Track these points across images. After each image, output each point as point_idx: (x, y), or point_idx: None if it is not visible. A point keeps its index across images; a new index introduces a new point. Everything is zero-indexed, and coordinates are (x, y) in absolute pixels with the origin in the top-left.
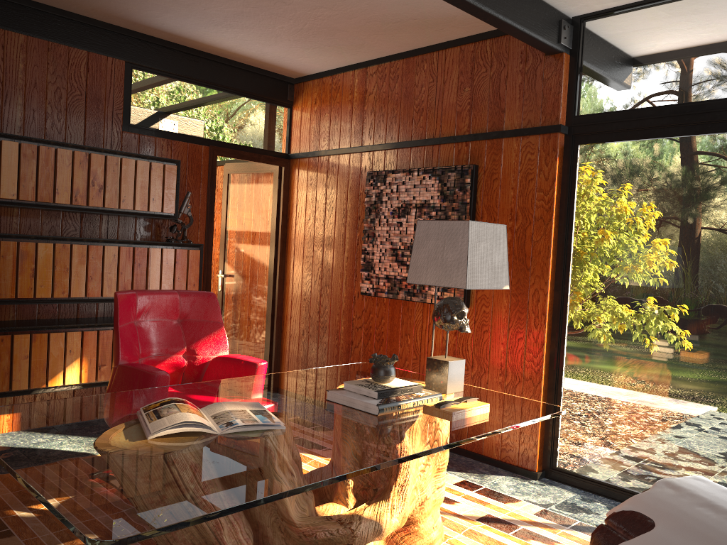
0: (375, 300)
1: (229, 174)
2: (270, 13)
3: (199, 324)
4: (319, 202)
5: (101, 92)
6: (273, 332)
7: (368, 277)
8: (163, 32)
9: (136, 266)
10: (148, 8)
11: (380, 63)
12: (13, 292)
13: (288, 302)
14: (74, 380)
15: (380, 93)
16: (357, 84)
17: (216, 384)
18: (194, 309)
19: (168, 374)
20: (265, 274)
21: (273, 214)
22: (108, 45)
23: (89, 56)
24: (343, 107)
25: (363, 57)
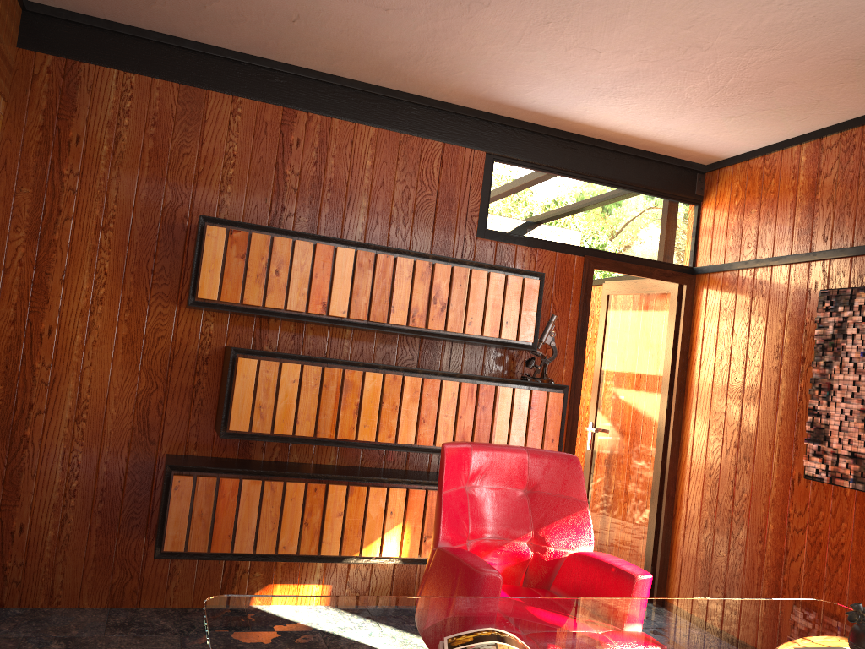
0: (830, 490)
1: (609, 295)
2: (678, 68)
3: (553, 500)
4: (737, 335)
5: (455, 190)
6: (660, 517)
7: (817, 452)
8: (533, 114)
9: (479, 409)
10: (515, 81)
11: (845, 129)
12: (332, 431)
13: (684, 476)
14: (392, 552)
15: (843, 172)
16: (804, 163)
17: (568, 605)
18: (547, 476)
19: (500, 575)
20: (651, 433)
21: (667, 350)
22: (468, 133)
23: (445, 148)
24: (780, 198)
25: (817, 122)
